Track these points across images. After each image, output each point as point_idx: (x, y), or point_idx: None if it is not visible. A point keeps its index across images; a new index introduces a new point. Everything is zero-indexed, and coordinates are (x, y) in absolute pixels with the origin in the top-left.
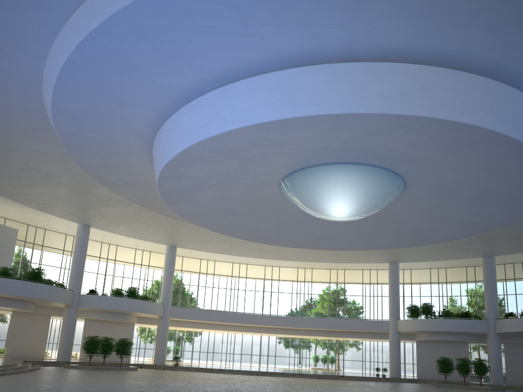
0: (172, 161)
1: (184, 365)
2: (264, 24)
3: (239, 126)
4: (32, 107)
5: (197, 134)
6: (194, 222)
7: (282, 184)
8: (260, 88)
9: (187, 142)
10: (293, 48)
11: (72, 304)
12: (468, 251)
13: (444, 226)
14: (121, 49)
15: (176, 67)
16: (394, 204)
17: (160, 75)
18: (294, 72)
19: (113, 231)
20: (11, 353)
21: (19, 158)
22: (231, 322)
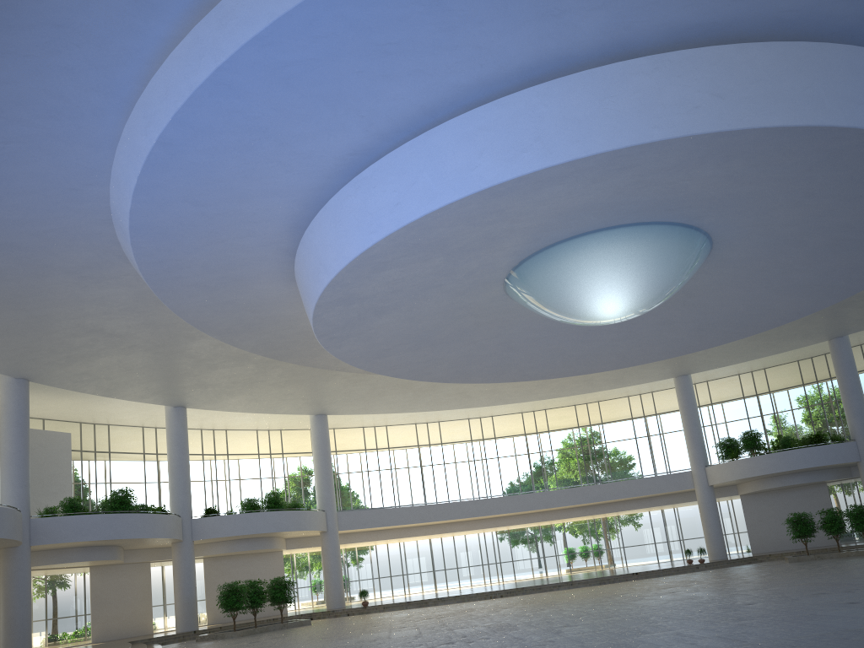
0: (340, 275)
1: (377, 603)
2: (482, 24)
3: (455, 198)
4: (87, 230)
5: (381, 224)
6: (368, 368)
7: (509, 280)
8: (480, 130)
9: (365, 240)
10: (528, 54)
11: (184, 538)
12: (804, 334)
13: (775, 301)
14: (247, 107)
15: (335, 120)
16: (691, 281)
17: (308, 138)
18: (534, 94)
19: (224, 408)
20: (101, 634)
21: (68, 317)
22: (437, 520)
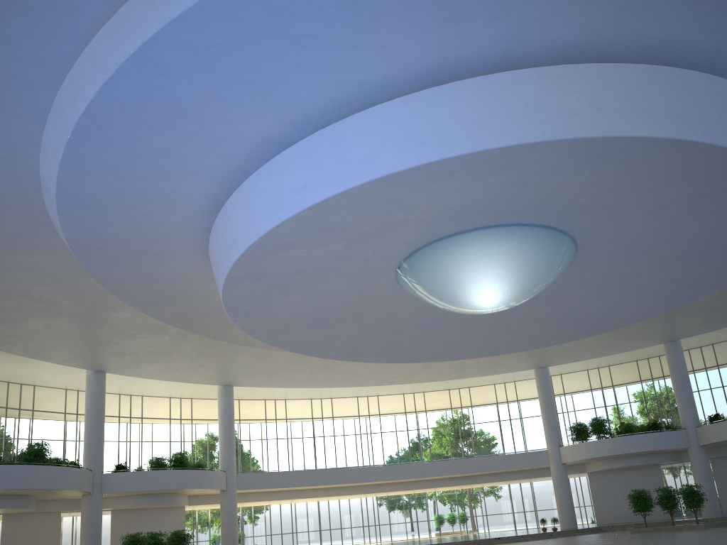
0: (249, 250)
1: None
2: (390, 24)
3: (357, 183)
4: (19, 199)
5: (289, 204)
6: (271, 342)
7: (401, 269)
8: (383, 123)
9: (273, 219)
10: (429, 58)
11: (93, 491)
12: (644, 337)
13: (627, 303)
14: (170, 85)
15: (252, 106)
16: (556, 281)
17: (226, 122)
18: (433, 94)
19: (140, 375)
20: None
21: None
22: (325, 484)
